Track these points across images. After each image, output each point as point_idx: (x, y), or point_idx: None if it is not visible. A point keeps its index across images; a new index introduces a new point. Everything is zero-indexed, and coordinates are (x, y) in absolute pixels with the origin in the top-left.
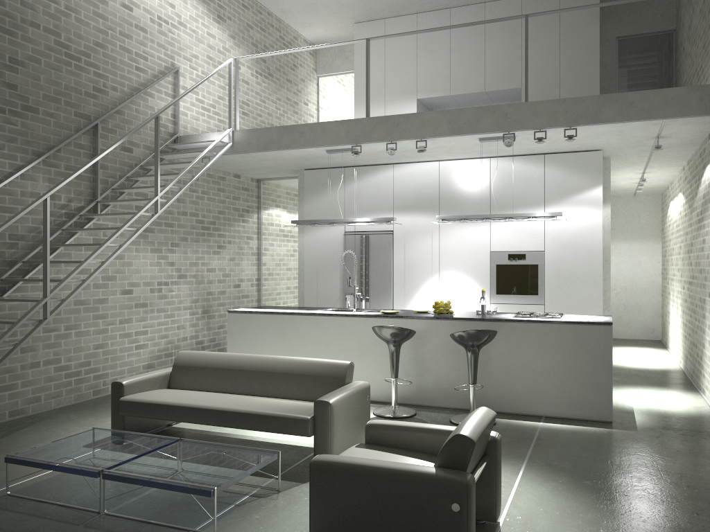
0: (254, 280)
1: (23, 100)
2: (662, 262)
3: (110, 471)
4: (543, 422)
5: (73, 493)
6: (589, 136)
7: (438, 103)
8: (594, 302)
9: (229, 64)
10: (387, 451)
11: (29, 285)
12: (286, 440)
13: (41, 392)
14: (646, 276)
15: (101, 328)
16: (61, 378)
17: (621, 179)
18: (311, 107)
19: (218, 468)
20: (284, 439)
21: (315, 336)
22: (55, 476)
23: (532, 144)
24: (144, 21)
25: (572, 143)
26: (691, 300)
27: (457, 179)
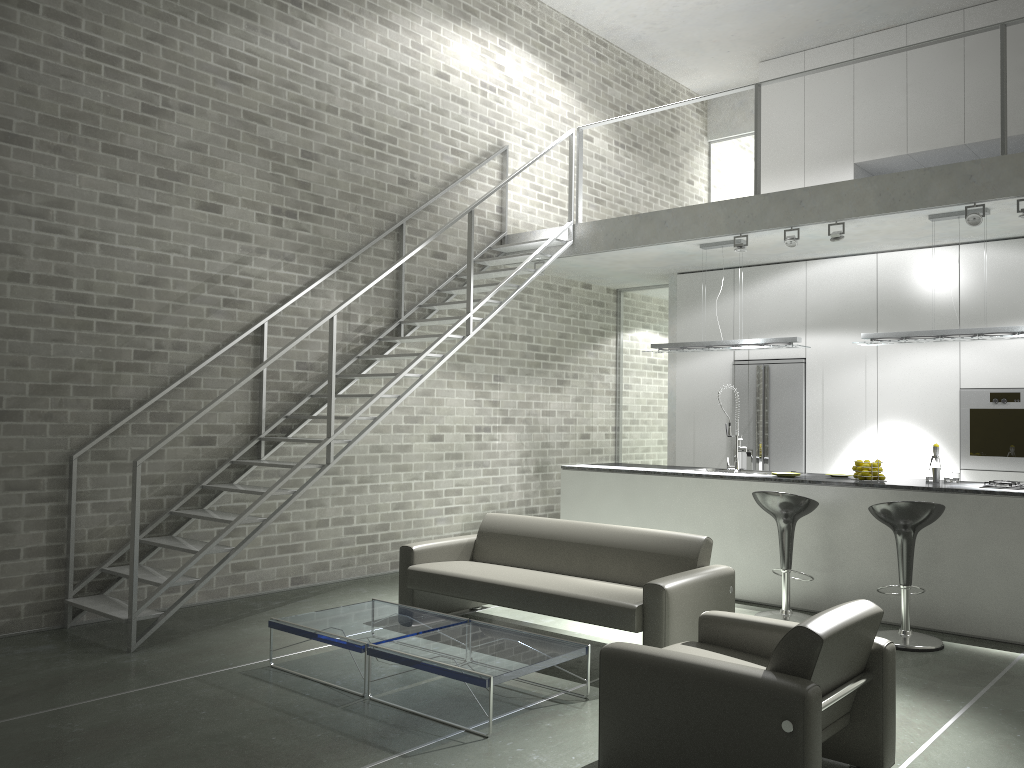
0: (609, 430)
1: (316, 200)
2: None
3: (376, 646)
4: None
5: (341, 673)
6: None
7: (890, 167)
8: None
9: (570, 136)
10: (724, 653)
11: (318, 424)
12: (618, 640)
13: (329, 558)
14: None
15: (402, 483)
16: (352, 543)
17: None
18: (698, 185)
19: (503, 656)
20: (615, 639)
21: (678, 505)
22: (326, 653)
23: (1023, 220)
24: (464, 90)
25: None
26: None
27: (906, 278)
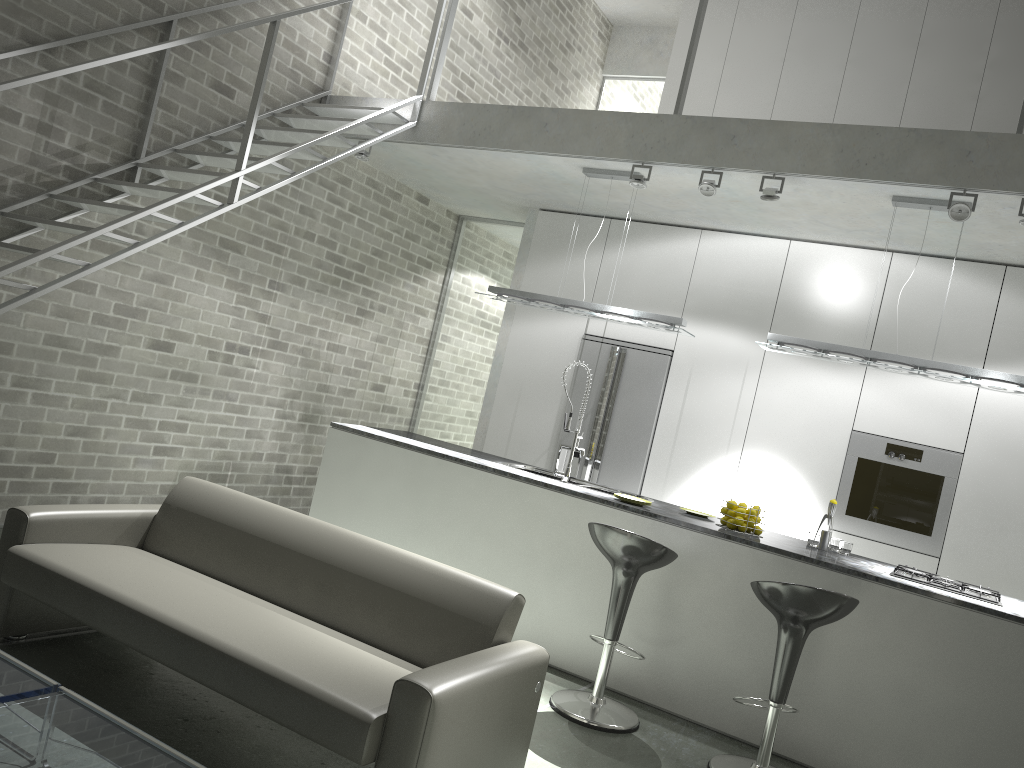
0: (411, 386)
1: None
2: None
3: None
4: None
5: None
6: None
7: None
8: None
9: None
10: None
11: None
12: None
13: None
14: None
15: (92, 400)
16: None
17: None
18: None
19: None
20: None
21: (478, 511)
22: None
23: (994, 235)
24: None
25: None
26: None
27: (819, 279)
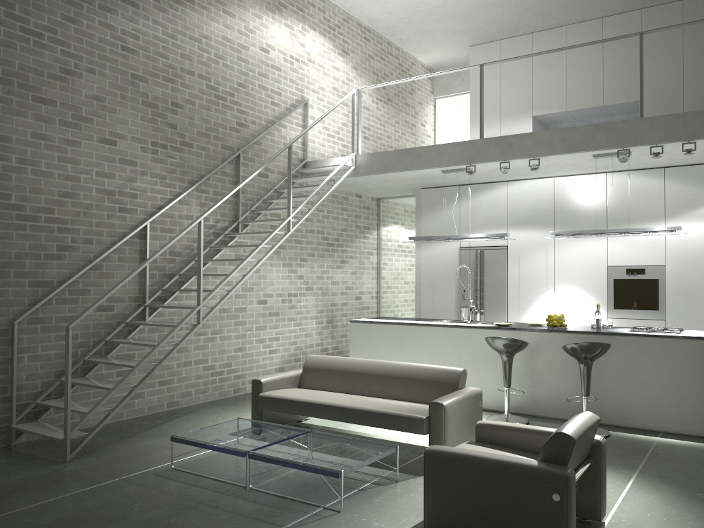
0: (373, 293)
1: (181, 137)
2: None
3: (254, 452)
4: (660, 437)
5: (223, 471)
6: None
7: (554, 119)
8: None
9: (353, 95)
10: (496, 448)
11: (184, 294)
12: (403, 439)
13: (192, 387)
14: None
15: (240, 334)
16: (208, 376)
17: None
18: (428, 127)
19: (343, 455)
20: (402, 438)
21: (431, 345)
22: (208, 457)
23: (649, 158)
24: (278, 61)
25: (693, 156)
26: None
27: (573, 194)
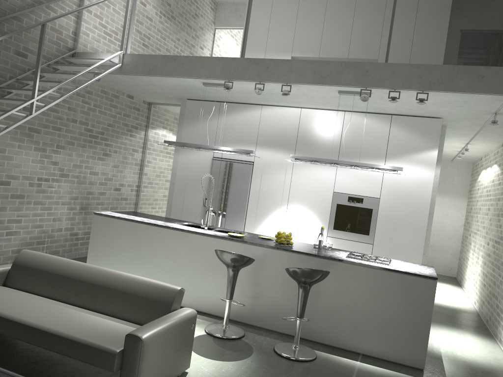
0: (134, 186)
1: None
2: (466, 216)
3: None
4: (360, 361)
5: None
6: (436, 103)
7: None
8: (416, 248)
9: None
10: None
11: None
12: None
13: None
14: (451, 225)
15: None
16: None
17: (447, 146)
18: (206, 51)
19: None
20: None
21: (167, 247)
22: None
23: (383, 103)
24: None
25: (418, 108)
26: (496, 257)
27: (315, 125)
